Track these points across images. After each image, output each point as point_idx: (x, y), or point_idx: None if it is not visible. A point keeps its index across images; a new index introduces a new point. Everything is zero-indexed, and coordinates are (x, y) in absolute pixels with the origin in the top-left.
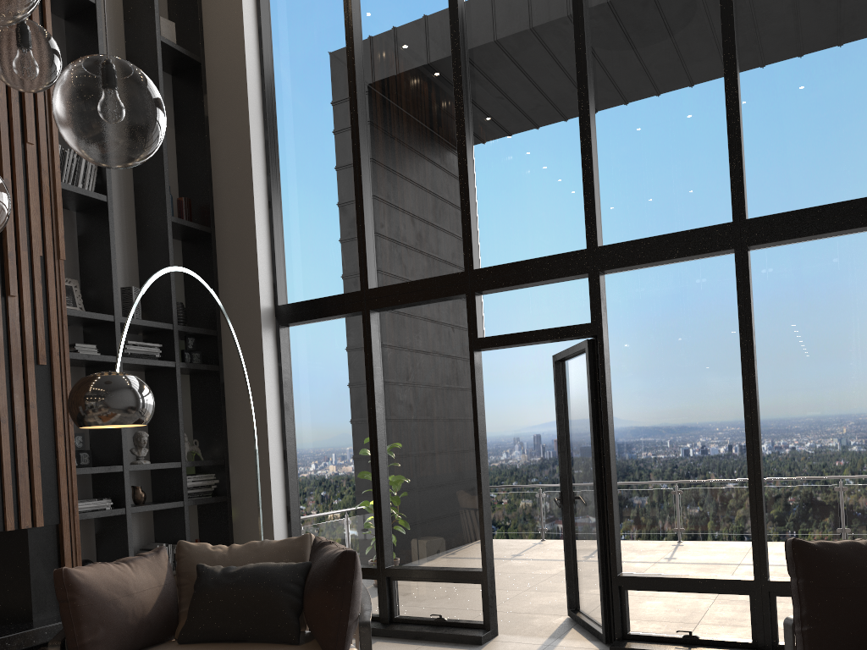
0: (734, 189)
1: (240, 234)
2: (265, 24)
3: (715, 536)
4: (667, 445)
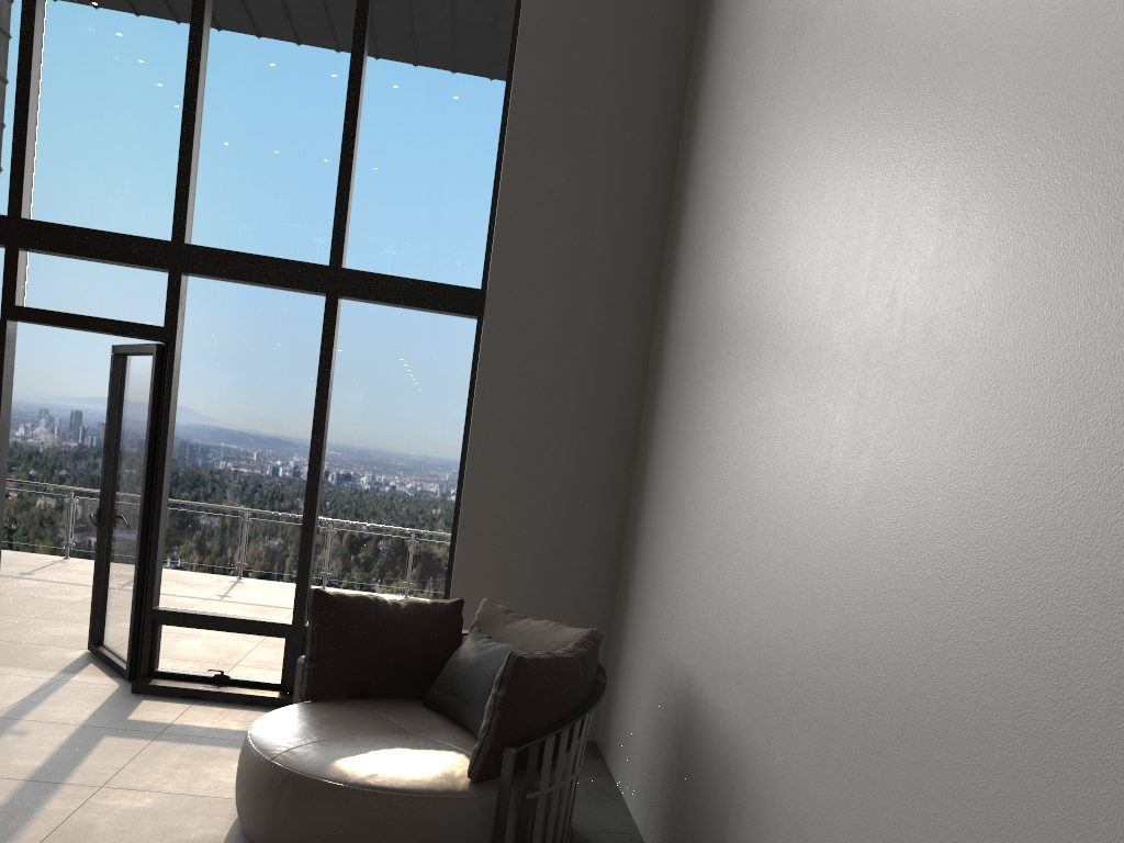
0: (336, 233)
1: None
2: None
3: (262, 577)
4: (229, 478)
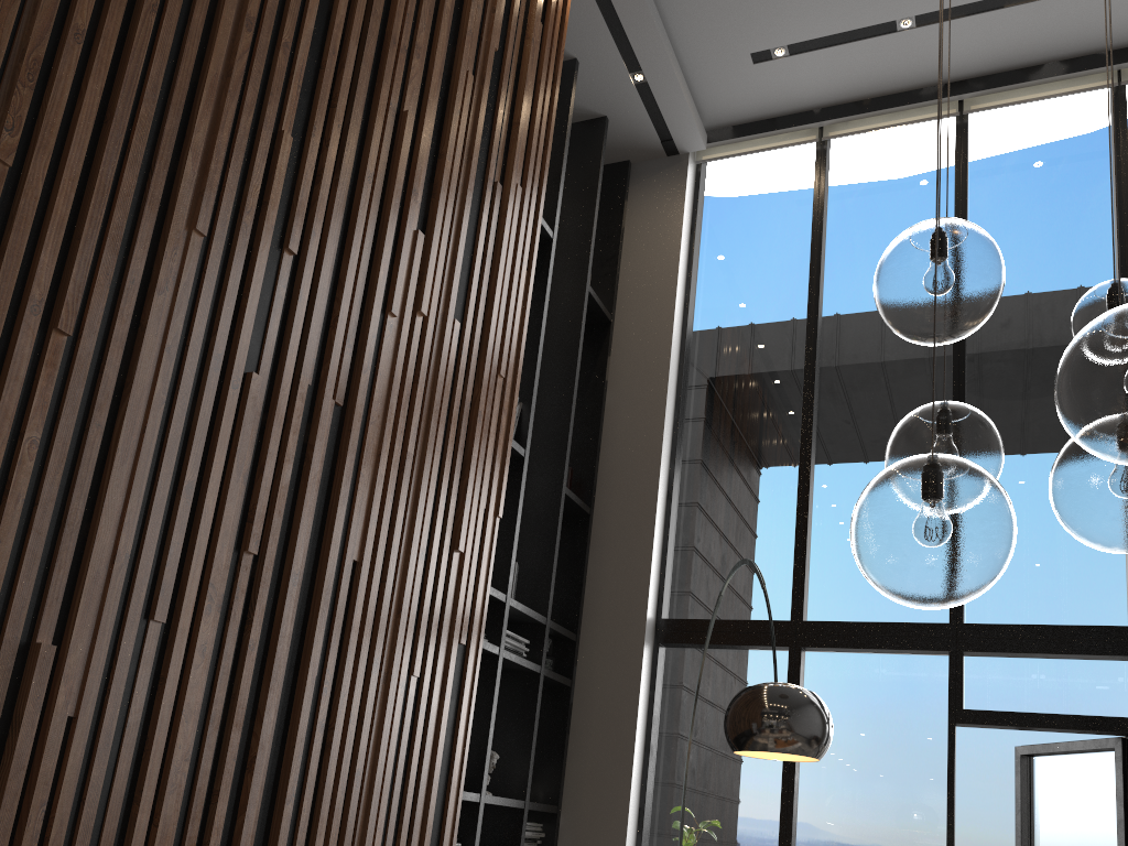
0: None
1: (630, 522)
2: (692, 296)
3: None
4: None
